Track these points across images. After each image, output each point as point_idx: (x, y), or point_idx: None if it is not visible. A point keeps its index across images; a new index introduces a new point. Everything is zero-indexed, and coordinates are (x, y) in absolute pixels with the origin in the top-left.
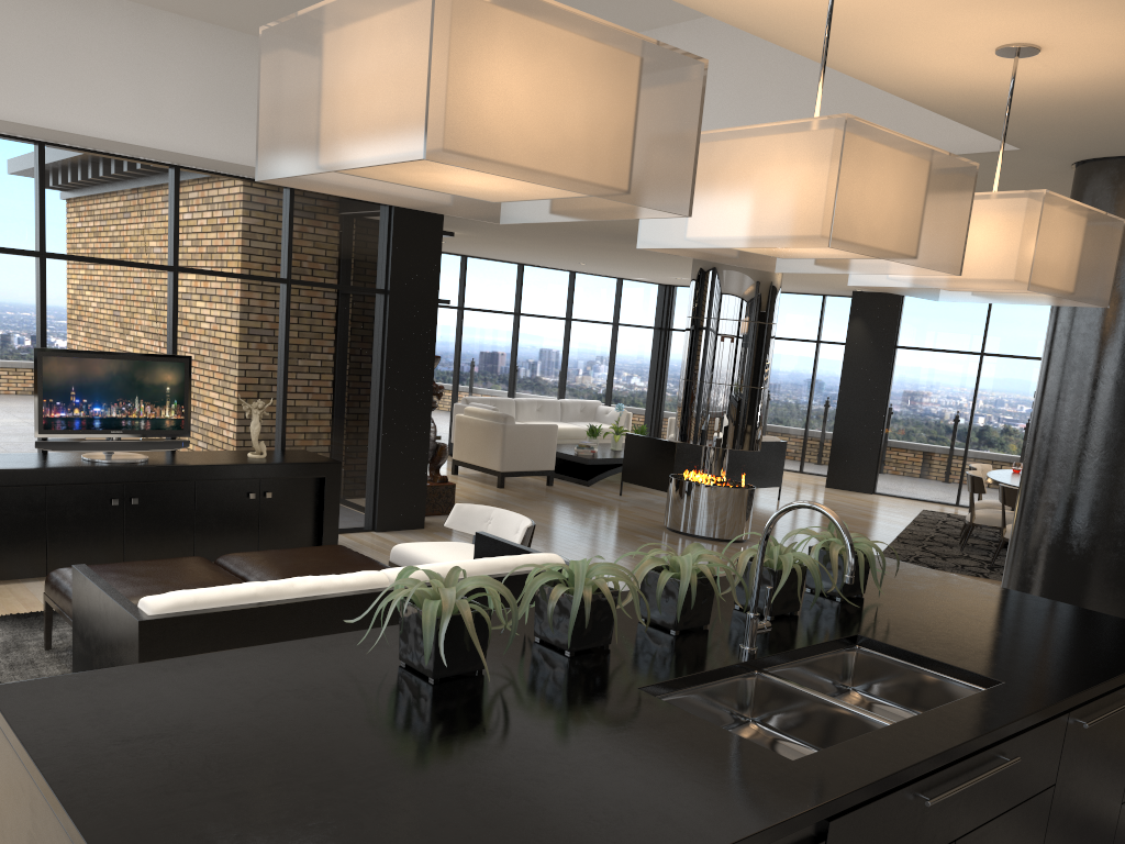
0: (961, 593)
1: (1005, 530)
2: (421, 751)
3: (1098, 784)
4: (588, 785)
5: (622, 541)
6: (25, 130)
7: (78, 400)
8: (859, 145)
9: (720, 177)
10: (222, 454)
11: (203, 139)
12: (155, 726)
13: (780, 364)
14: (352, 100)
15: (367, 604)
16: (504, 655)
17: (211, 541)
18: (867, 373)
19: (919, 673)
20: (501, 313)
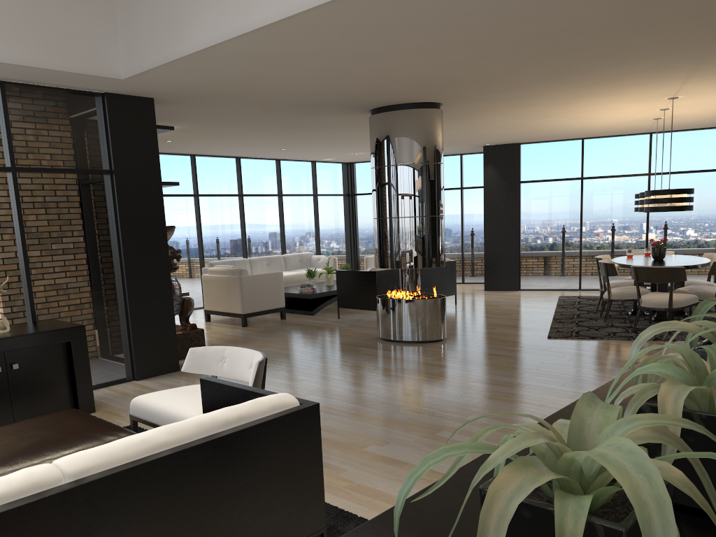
0: None
1: (641, 300)
2: None
3: None
4: None
5: (347, 355)
6: None
7: None
8: None
9: None
10: None
11: None
12: None
13: None
14: None
15: (27, 520)
16: None
17: None
18: (502, 204)
19: None
20: (228, 196)
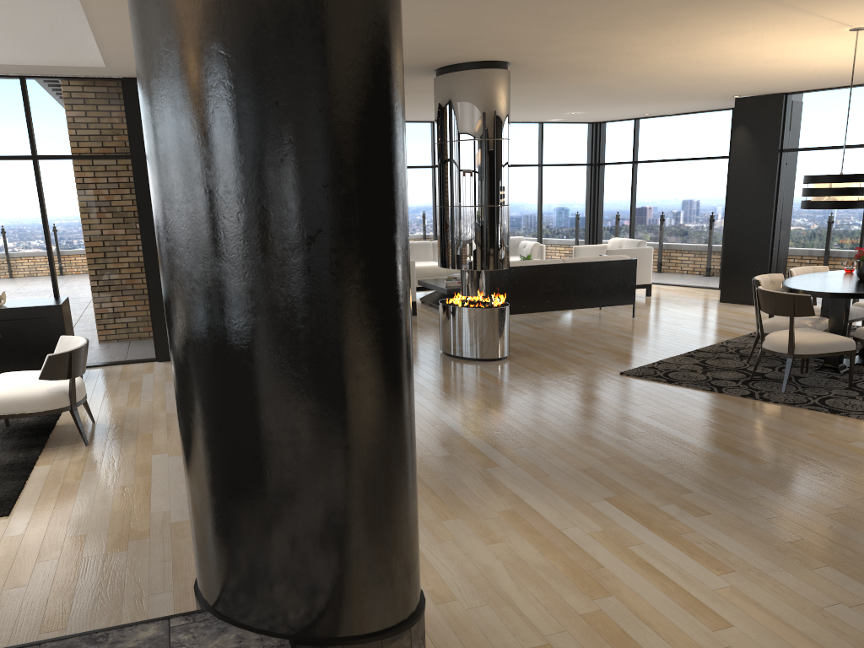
0: None
1: (764, 338)
2: None
3: None
4: None
5: None
6: None
7: None
8: None
9: None
10: None
11: None
12: None
13: (697, 184)
14: None
15: None
16: None
17: None
18: (753, 182)
19: None
20: (416, 168)
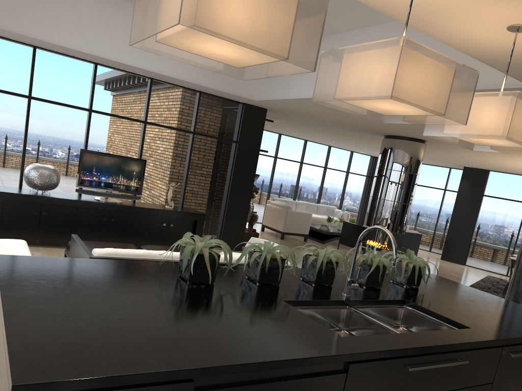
0: (471, 294)
1: None
2: (166, 304)
3: (521, 390)
4: (236, 328)
5: None
6: (89, 56)
7: (96, 173)
8: (410, 52)
9: (348, 67)
10: (154, 205)
11: (163, 66)
12: (56, 277)
13: (425, 198)
14: (160, 3)
15: None
16: (227, 280)
17: (144, 242)
18: (467, 206)
19: (432, 320)
20: (294, 161)
